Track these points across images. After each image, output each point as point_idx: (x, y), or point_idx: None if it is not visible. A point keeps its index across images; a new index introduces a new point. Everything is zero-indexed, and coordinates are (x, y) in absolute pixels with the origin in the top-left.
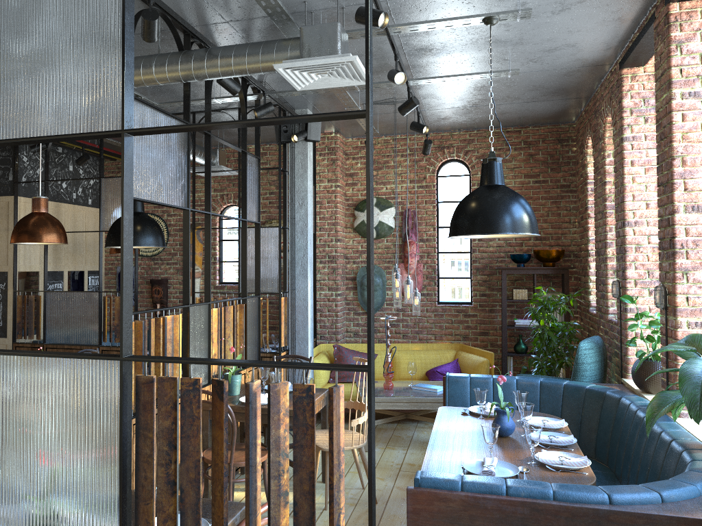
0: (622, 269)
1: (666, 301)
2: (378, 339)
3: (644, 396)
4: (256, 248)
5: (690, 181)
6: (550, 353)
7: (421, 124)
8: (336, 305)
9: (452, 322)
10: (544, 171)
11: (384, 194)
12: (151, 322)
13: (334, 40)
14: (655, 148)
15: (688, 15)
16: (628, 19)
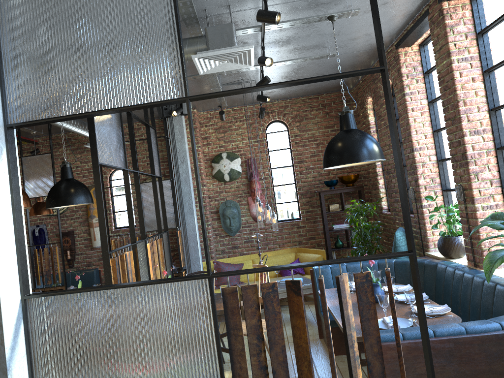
0: (414, 180)
1: (464, 195)
2: (239, 253)
3: (451, 260)
4: (160, 196)
5: (470, 115)
6: (367, 244)
7: (265, 96)
8: (209, 232)
9: (290, 233)
10: (337, 123)
11: (231, 149)
12: (118, 259)
13: (232, 36)
14: (425, 98)
15: (454, 9)
16: (408, 15)
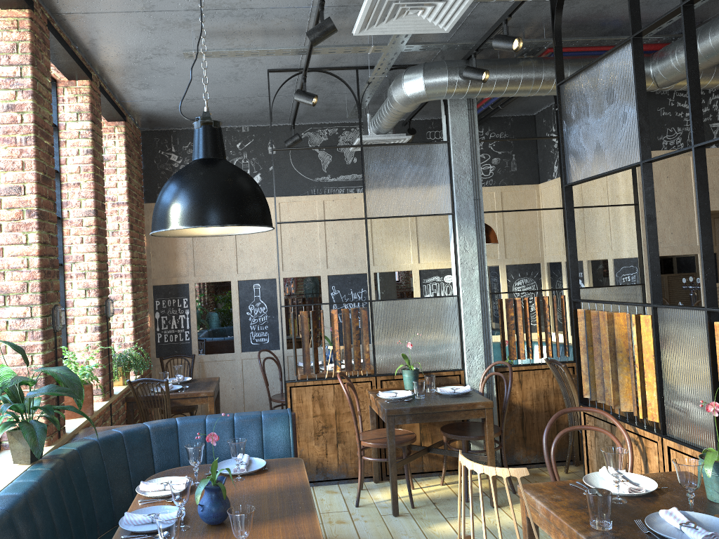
0: None
1: None
2: None
3: None
4: None
5: None
6: None
7: None
8: None
9: None
10: None
11: None
12: (599, 315)
13: None
14: None
15: None
16: None
